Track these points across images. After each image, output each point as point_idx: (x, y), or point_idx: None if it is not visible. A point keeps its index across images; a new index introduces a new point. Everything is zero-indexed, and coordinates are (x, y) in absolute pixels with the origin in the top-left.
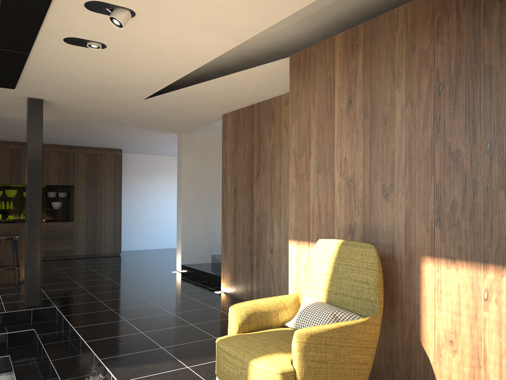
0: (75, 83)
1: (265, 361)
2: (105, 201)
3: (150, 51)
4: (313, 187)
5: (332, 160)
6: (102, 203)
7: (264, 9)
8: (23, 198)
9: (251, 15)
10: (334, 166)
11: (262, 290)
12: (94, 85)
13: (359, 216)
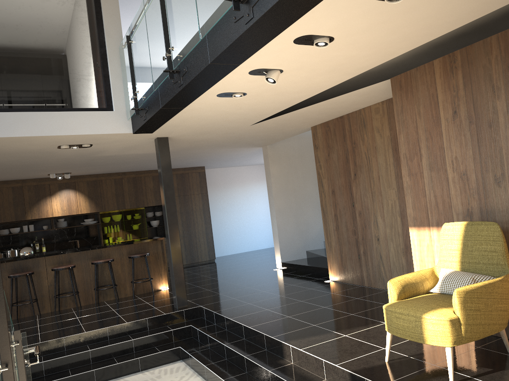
0: (202, 122)
1: (434, 314)
2: (196, 214)
3: (278, 92)
4: (427, 183)
5: (444, 159)
6: (194, 217)
7: (383, 53)
8: (128, 220)
9: (371, 59)
10: (446, 164)
11: (372, 274)
12: (217, 121)
13: (475, 201)
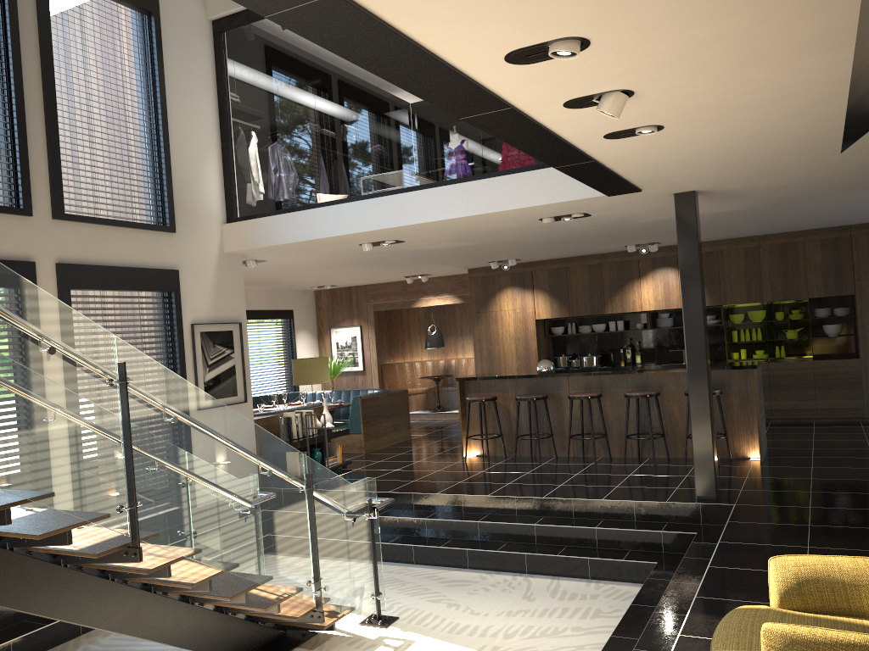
0: (701, 166)
1: None
2: None
3: (728, 109)
4: None
5: None
6: None
7: (794, 7)
8: (774, 322)
9: (790, 21)
10: None
11: None
12: (729, 160)
13: None
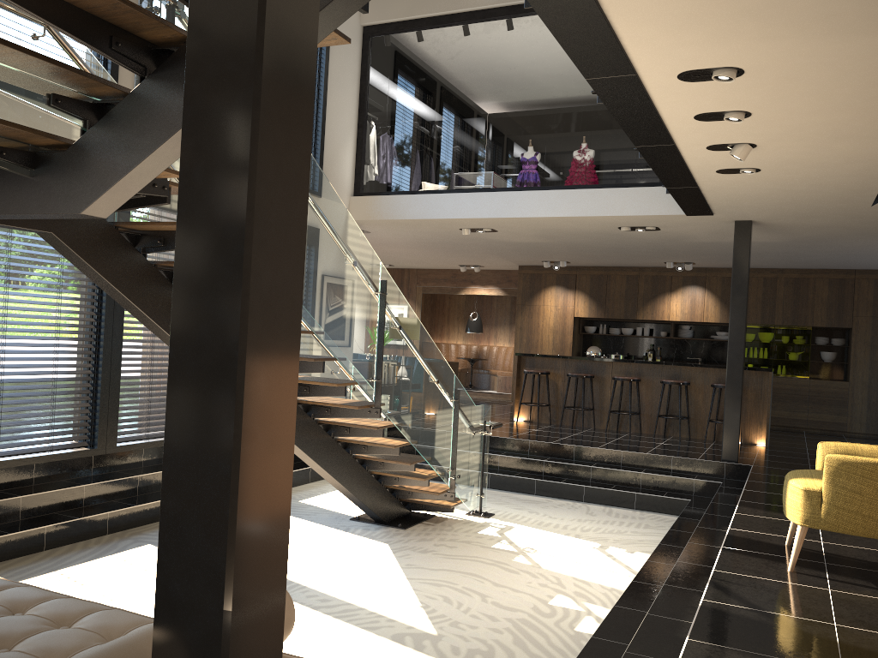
0: (768, 202)
1: (798, 480)
2: None
3: (809, 164)
4: None
5: None
6: None
7: None
8: (780, 344)
9: (873, 120)
10: None
11: None
12: (790, 200)
13: None
